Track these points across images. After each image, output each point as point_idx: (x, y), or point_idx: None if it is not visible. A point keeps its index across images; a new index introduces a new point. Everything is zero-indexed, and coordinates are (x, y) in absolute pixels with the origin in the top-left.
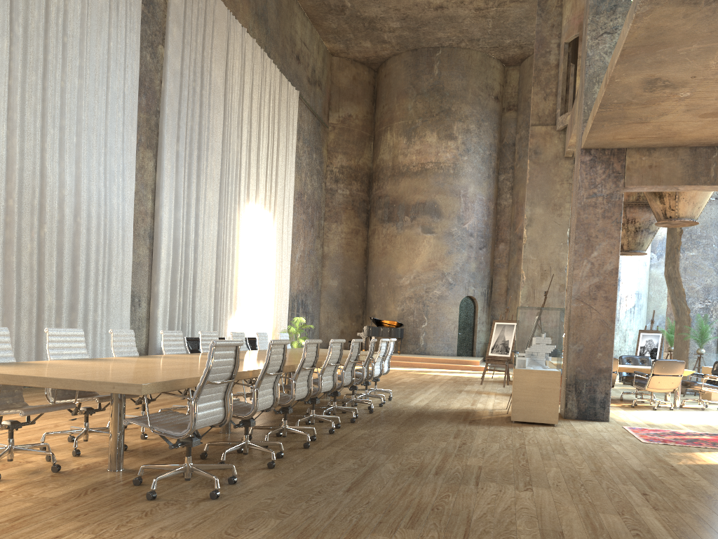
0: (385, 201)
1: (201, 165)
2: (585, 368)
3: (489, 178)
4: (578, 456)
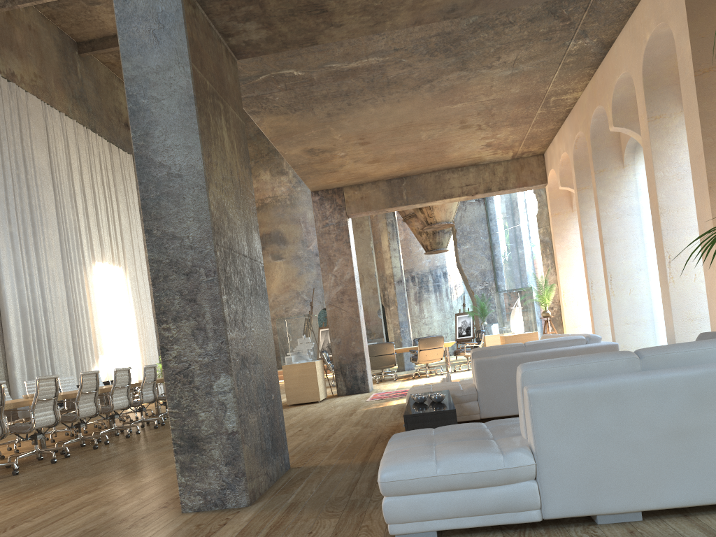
0: None
1: (38, 239)
2: (346, 355)
3: None
4: (297, 418)
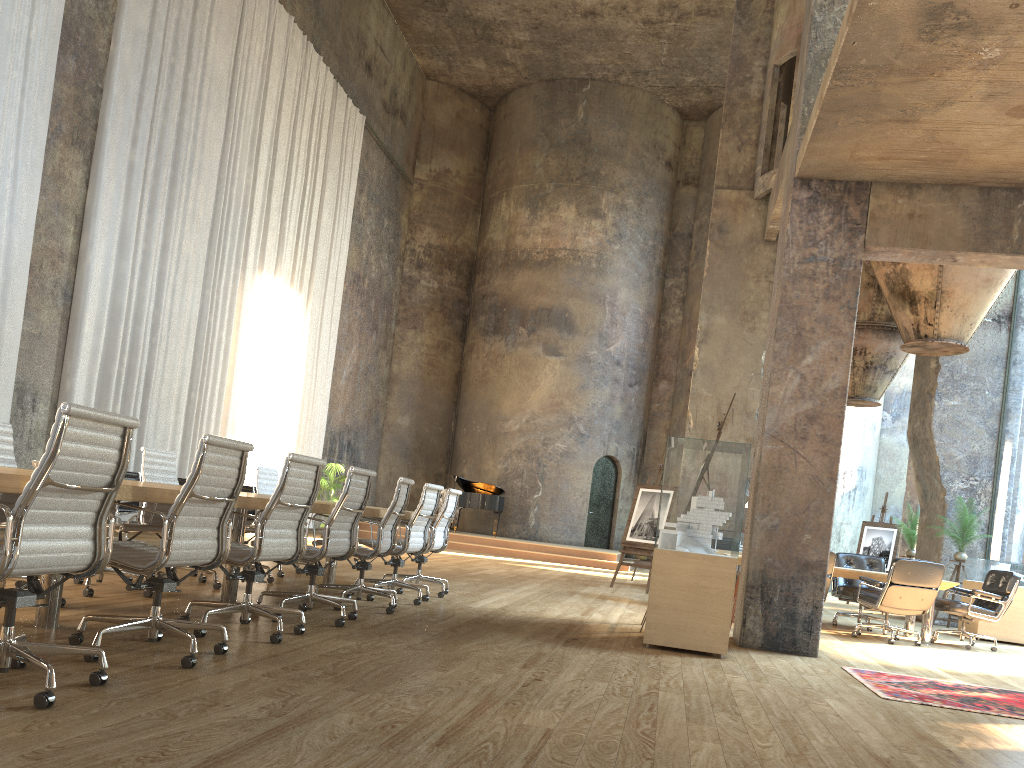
0: (492, 302)
1: (176, 193)
2: (781, 560)
3: (650, 281)
4: (760, 719)
